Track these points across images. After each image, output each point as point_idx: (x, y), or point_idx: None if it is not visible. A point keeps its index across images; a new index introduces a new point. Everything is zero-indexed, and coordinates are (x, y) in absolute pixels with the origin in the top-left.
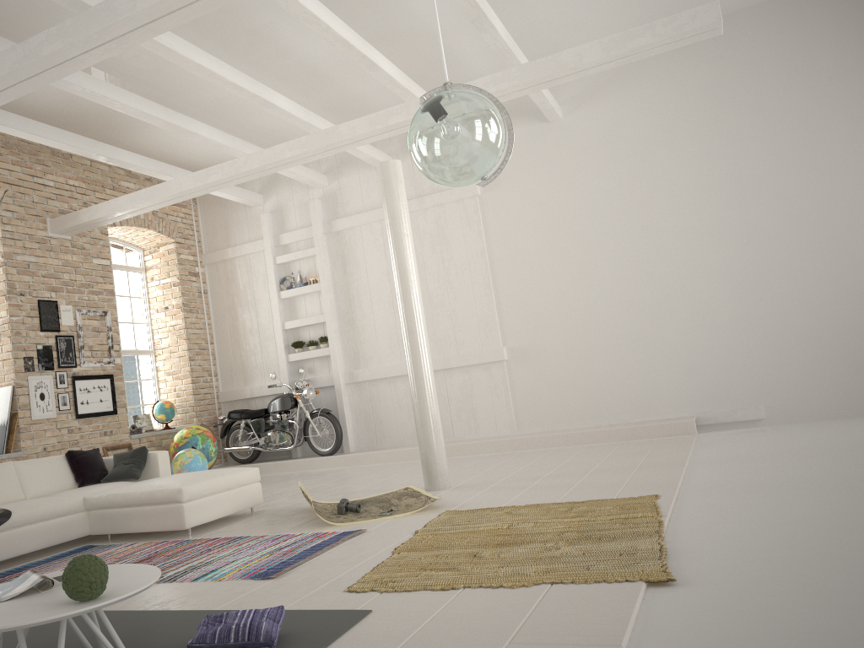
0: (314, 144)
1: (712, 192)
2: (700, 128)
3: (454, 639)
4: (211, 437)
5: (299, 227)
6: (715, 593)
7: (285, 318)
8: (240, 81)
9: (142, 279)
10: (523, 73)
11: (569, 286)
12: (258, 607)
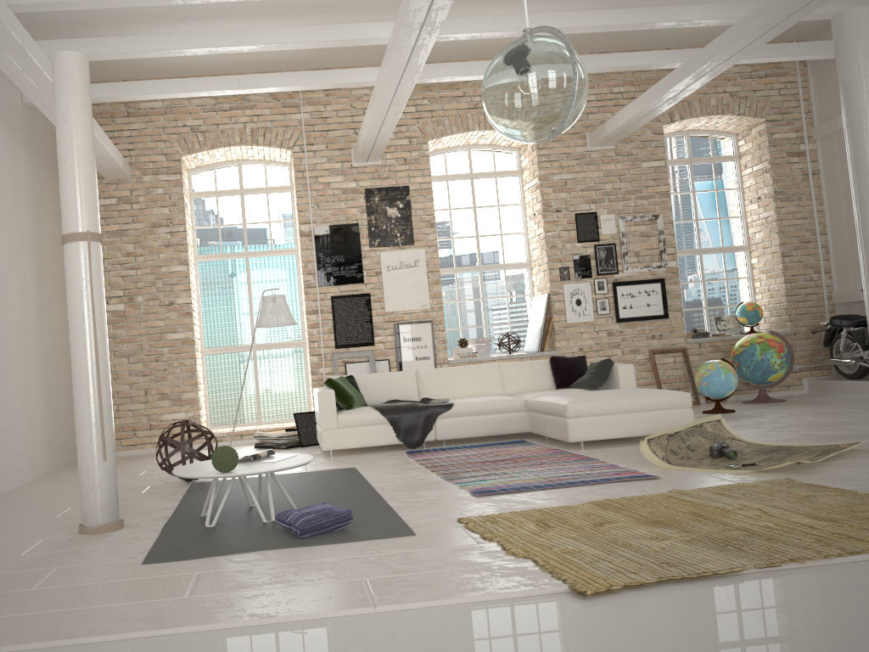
0: (777, 7)
1: None
2: None
3: (365, 565)
4: (775, 347)
5: None
6: (571, 617)
7: None
8: None
9: (734, 168)
10: None
11: None
12: (406, 511)
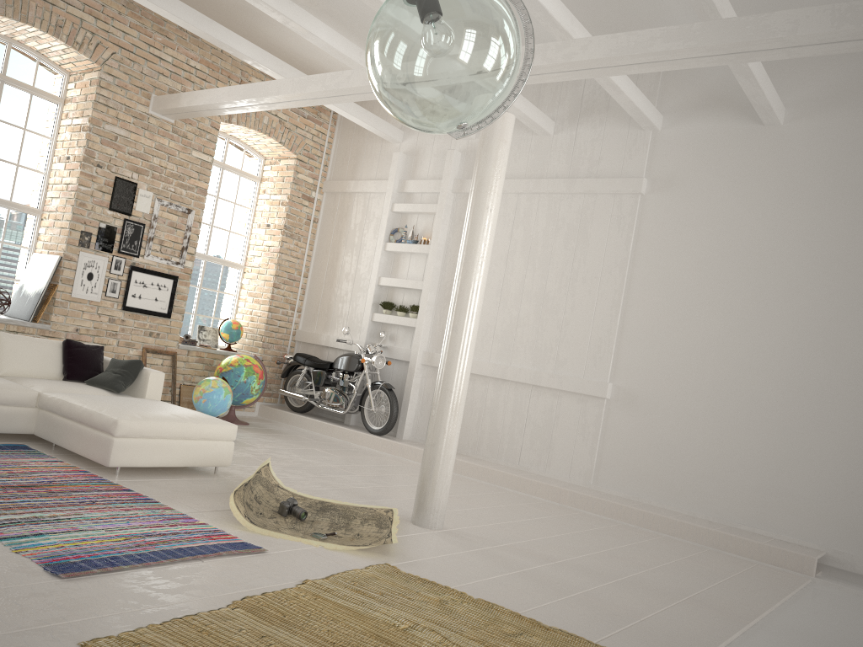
0: None
1: None
2: None
3: None
4: (258, 373)
5: (429, 177)
6: None
7: (384, 273)
8: None
9: (254, 189)
10: (707, 34)
11: (716, 336)
12: None
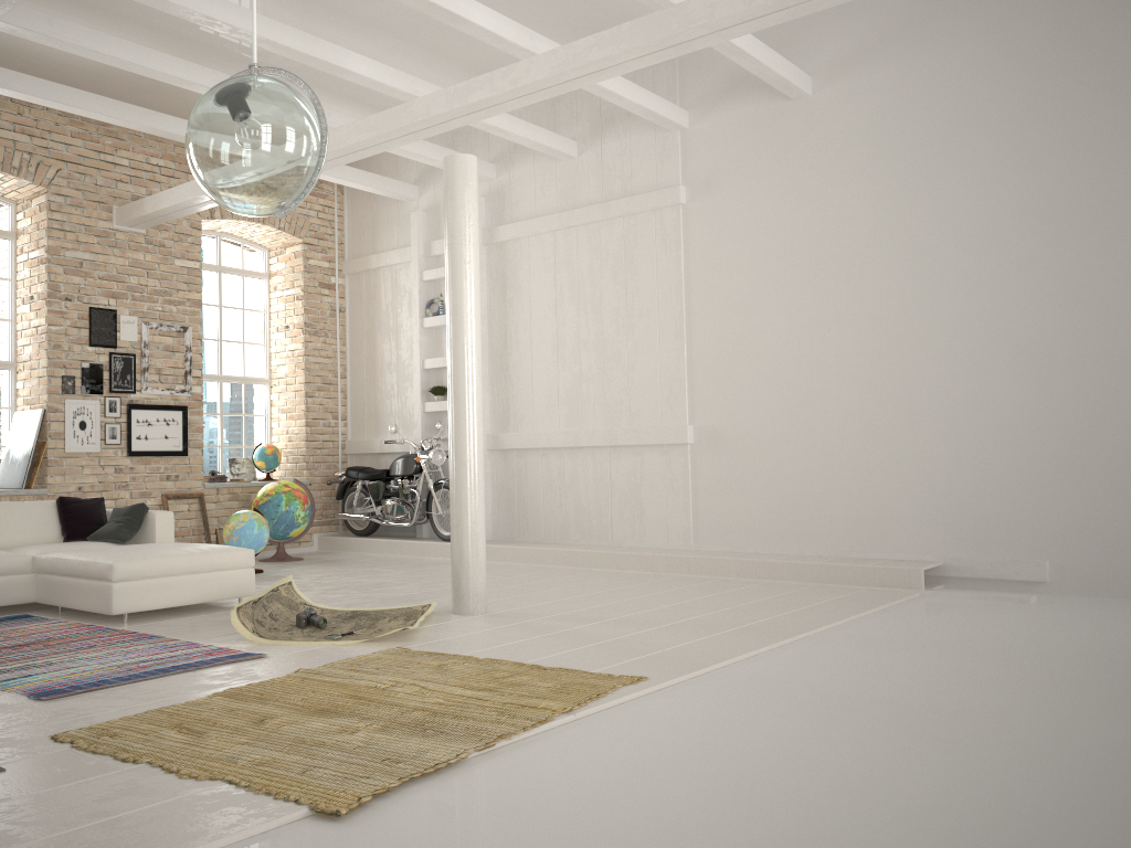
0: (383, 127)
1: (1020, 221)
2: (1016, 117)
3: None
4: (301, 498)
5: None
6: (347, 847)
7: (429, 354)
8: (282, 38)
9: (264, 288)
10: (636, 33)
11: (789, 347)
12: None
